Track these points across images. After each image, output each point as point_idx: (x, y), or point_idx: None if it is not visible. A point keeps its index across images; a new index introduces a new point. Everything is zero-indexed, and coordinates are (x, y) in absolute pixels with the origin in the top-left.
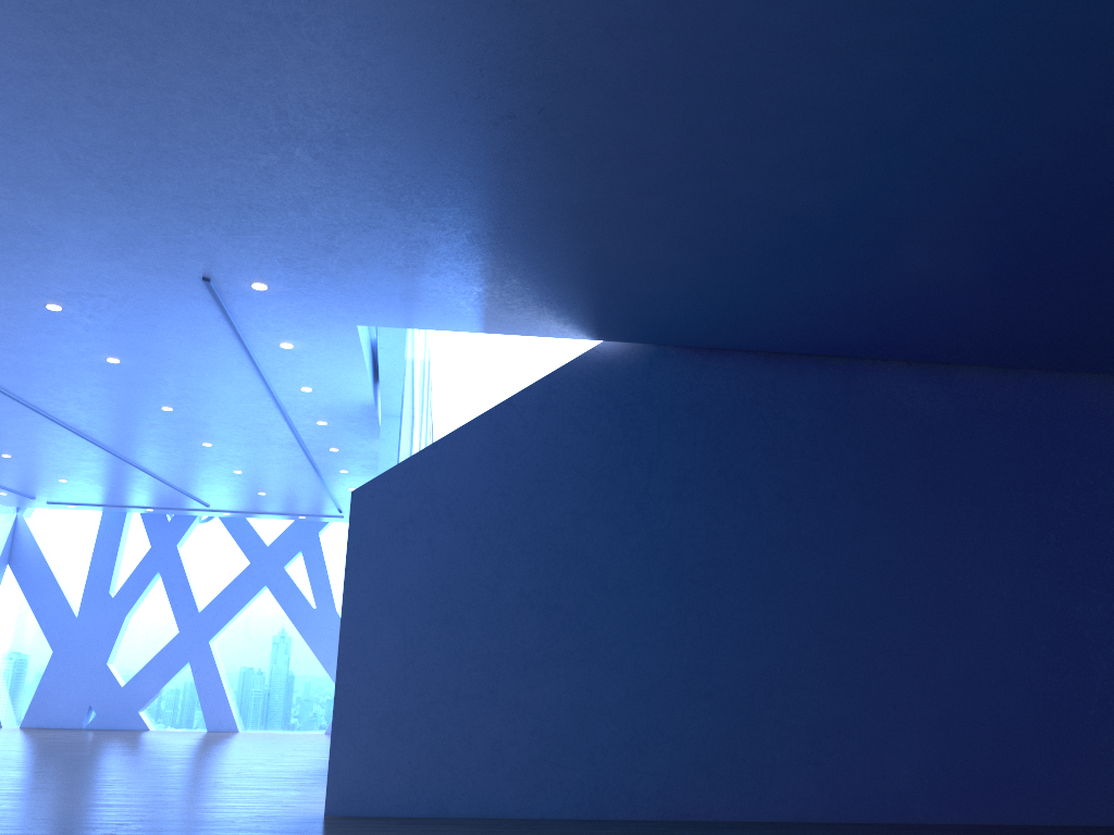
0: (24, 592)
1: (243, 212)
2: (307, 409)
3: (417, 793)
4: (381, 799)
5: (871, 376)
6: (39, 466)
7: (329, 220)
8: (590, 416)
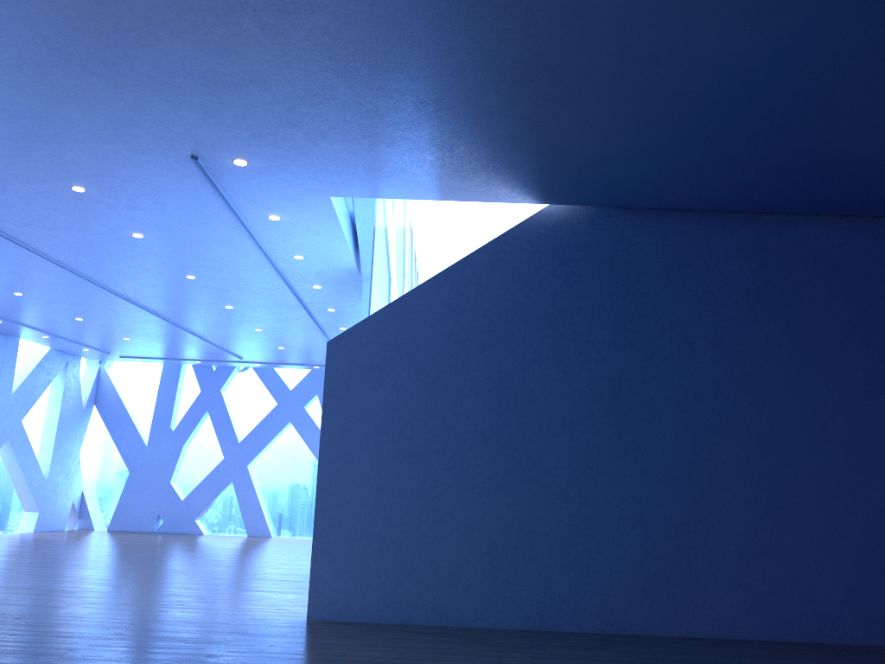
0: (107, 426)
1: (210, 89)
2: (302, 275)
3: (385, 603)
4: (354, 607)
5: (803, 231)
6: (106, 327)
7: (287, 93)
8: (537, 273)
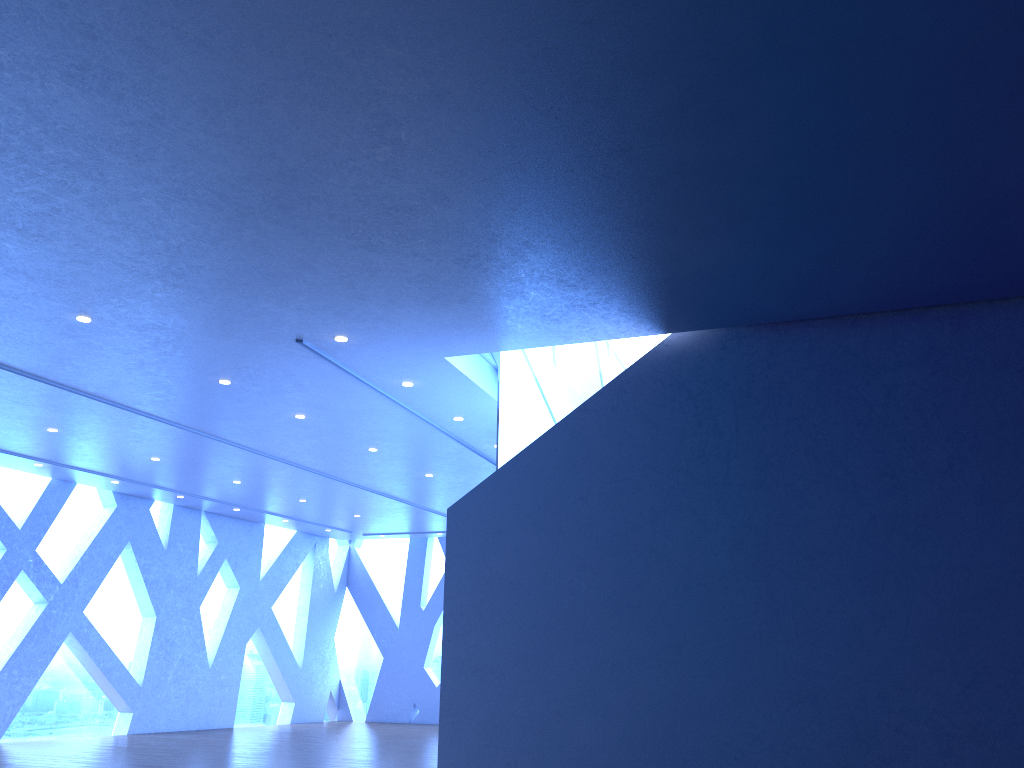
0: (359, 608)
1: (272, 281)
2: (475, 435)
3: None
4: None
5: (988, 321)
6: (331, 506)
7: (337, 273)
8: (662, 411)
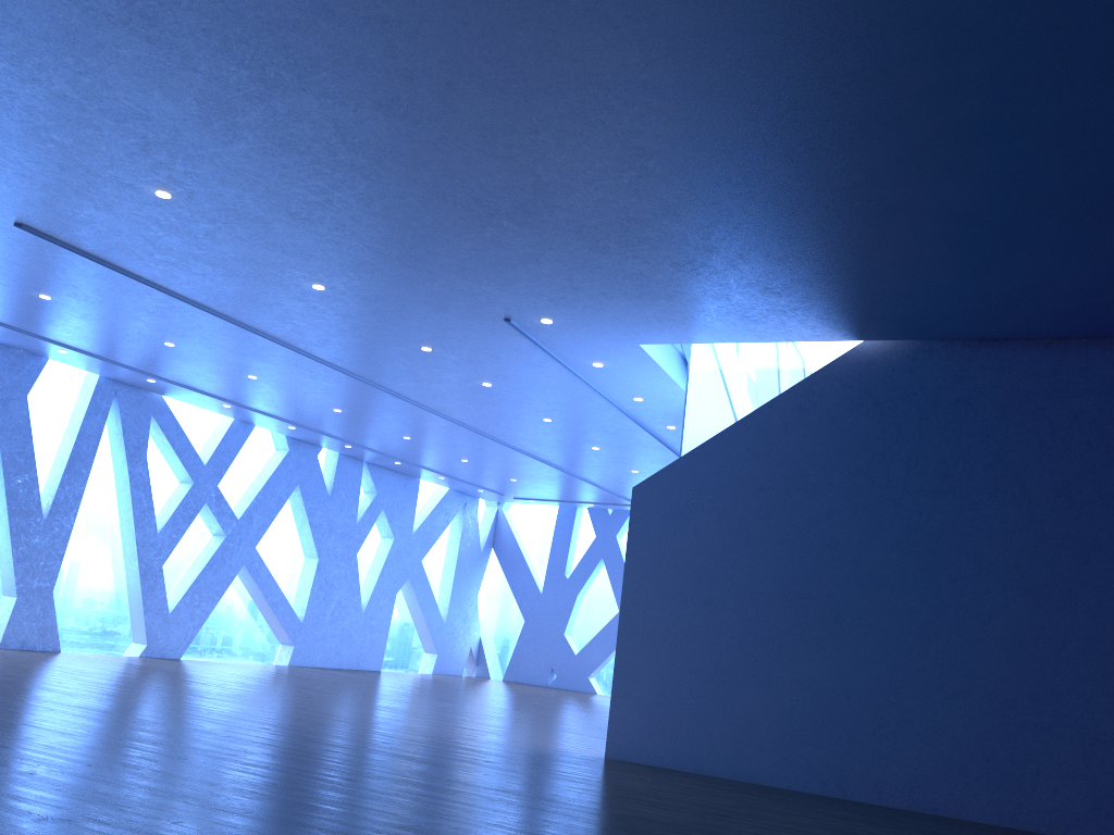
0: (503, 570)
1: (498, 269)
2: (650, 416)
3: (678, 749)
4: (649, 750)
5: None
6: (491, 469)
7: (559, 267)
8: (848, 415)
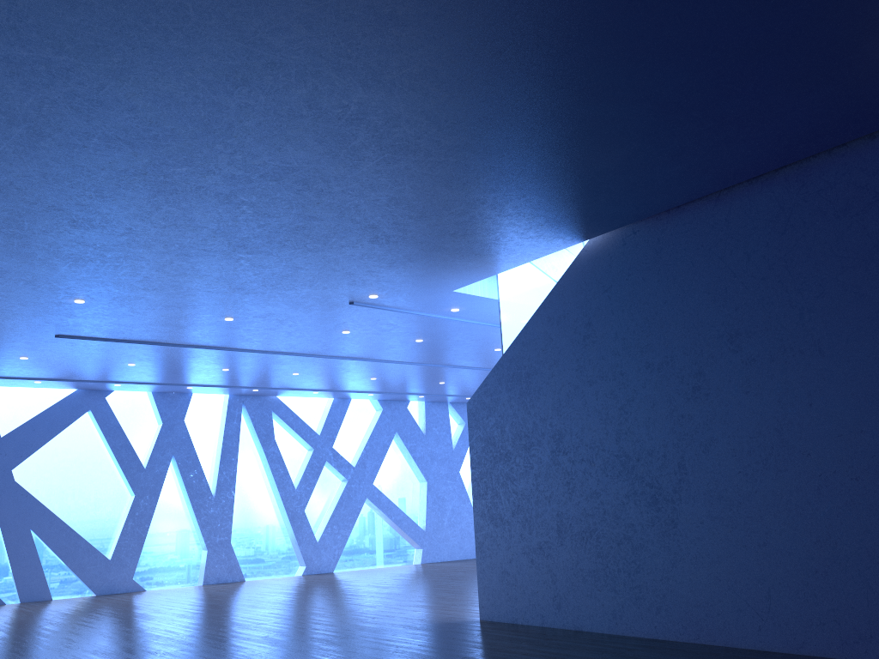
0: None
1: (290, 279)
2: None
3: (521, 607)
4: (504, 611)
5: (828, 171)
6: None
7: (316, 266)
8: (587, 306)
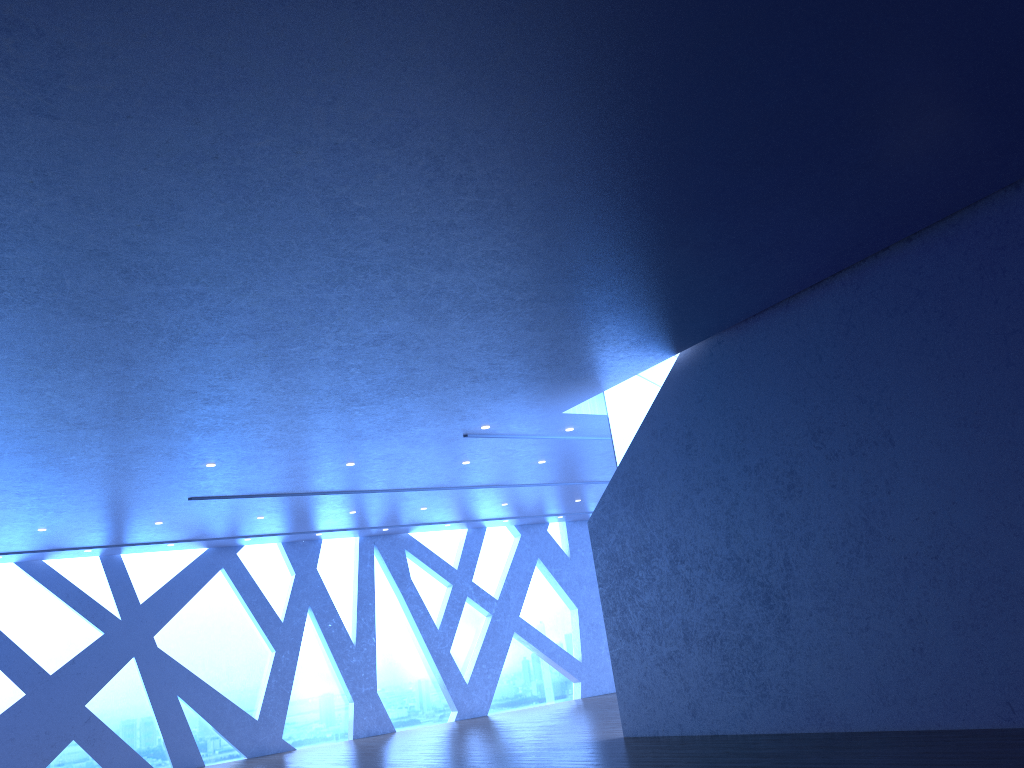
0: None
1: (403, 422)
2: None
3: (660, 719)
4: (645, 724)
5: (877, 273)
6: None
7: (425, 408)
8: (685, 417)
